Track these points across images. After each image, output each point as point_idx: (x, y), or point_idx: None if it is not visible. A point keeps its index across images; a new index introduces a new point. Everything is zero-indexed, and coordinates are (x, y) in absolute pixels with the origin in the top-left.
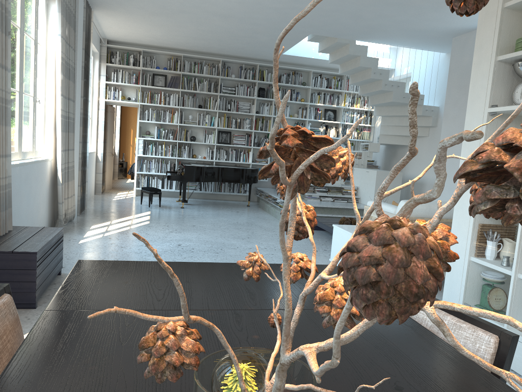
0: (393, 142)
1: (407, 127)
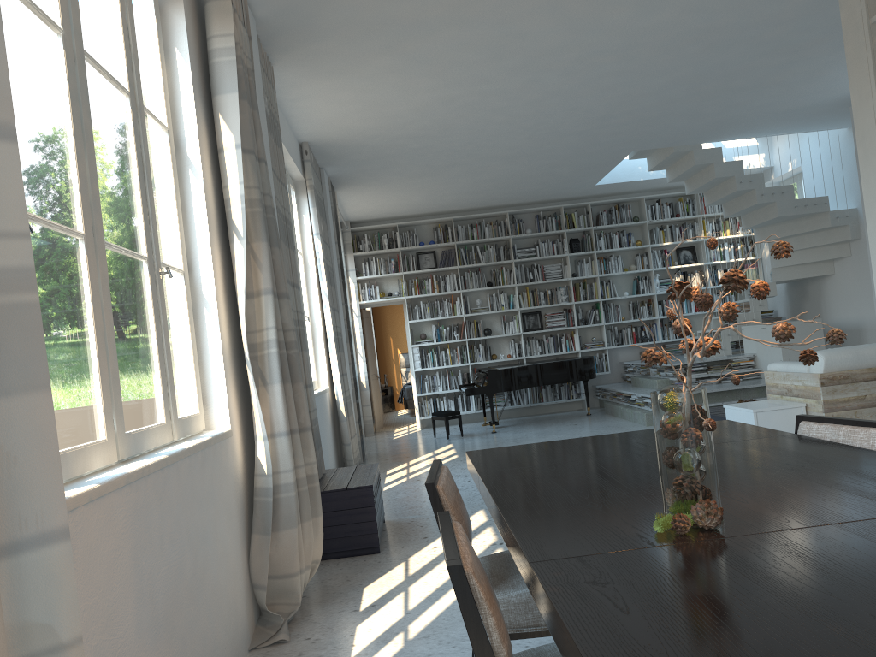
0: (797, 276)
1: (813, 248)
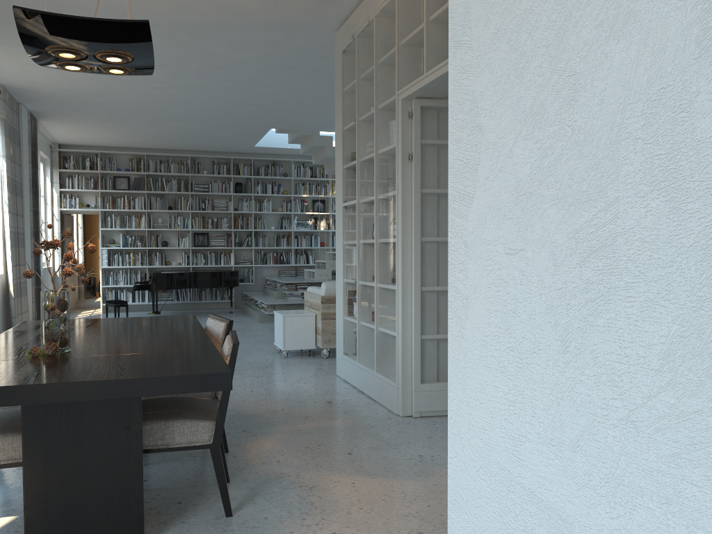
0: None
1: None
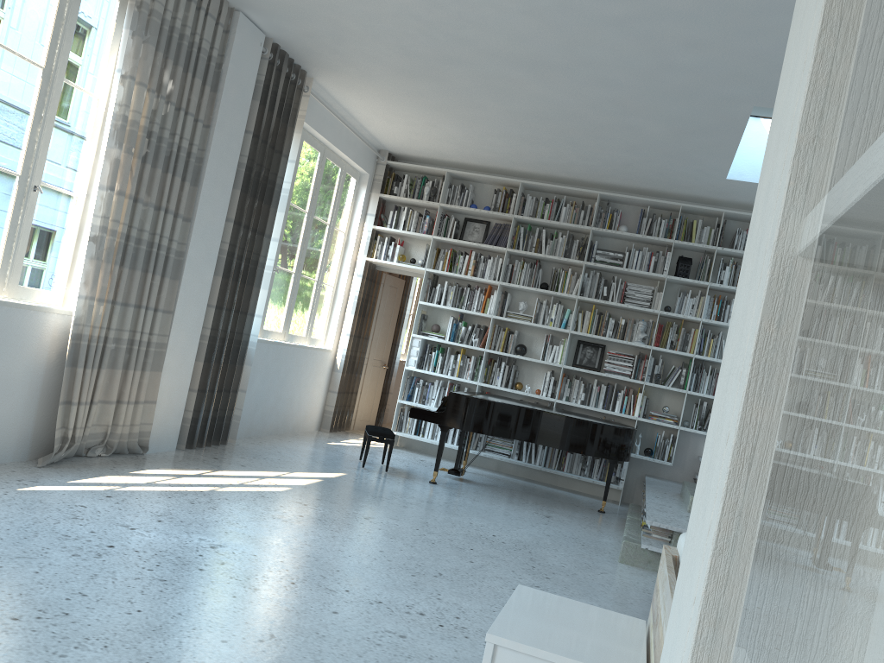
0: None
1: None
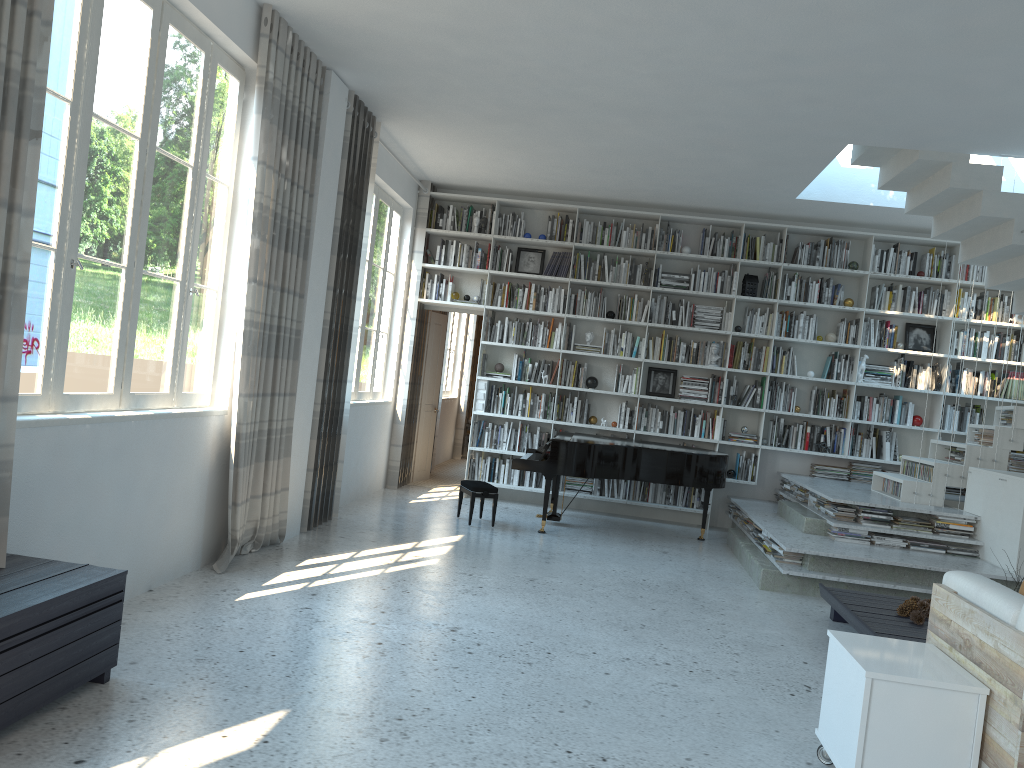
0: None
1: None
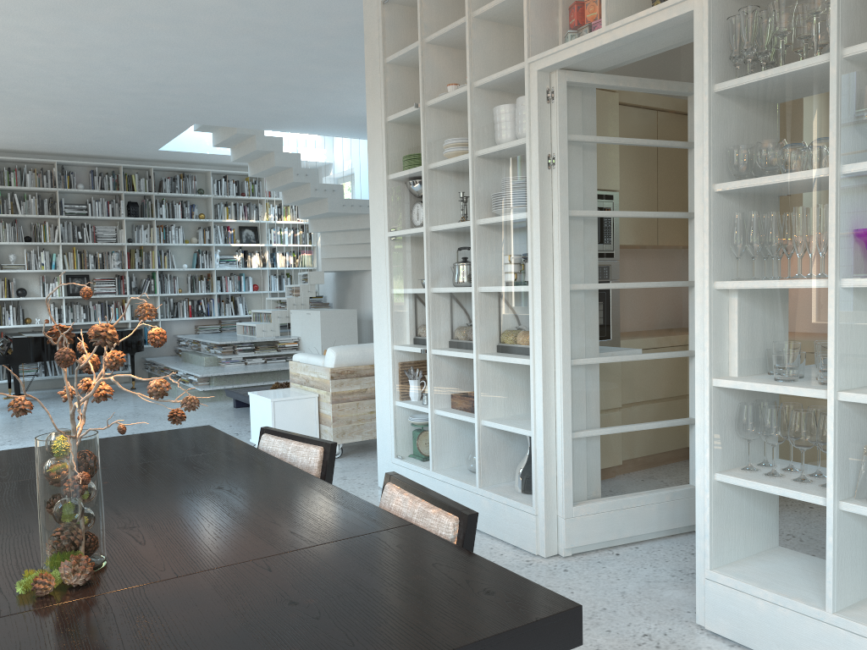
0: (342, 268)
1: (357, 245)
